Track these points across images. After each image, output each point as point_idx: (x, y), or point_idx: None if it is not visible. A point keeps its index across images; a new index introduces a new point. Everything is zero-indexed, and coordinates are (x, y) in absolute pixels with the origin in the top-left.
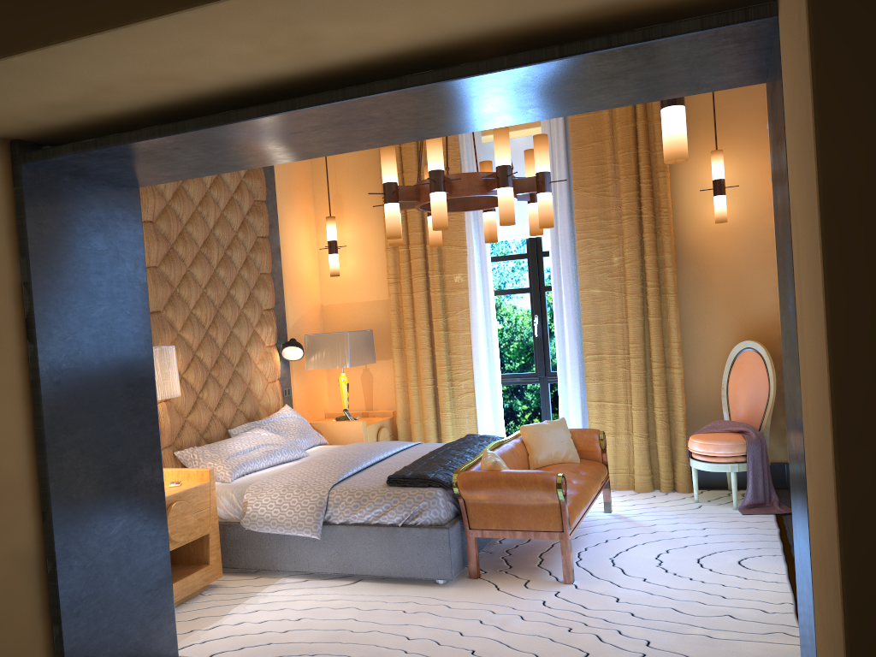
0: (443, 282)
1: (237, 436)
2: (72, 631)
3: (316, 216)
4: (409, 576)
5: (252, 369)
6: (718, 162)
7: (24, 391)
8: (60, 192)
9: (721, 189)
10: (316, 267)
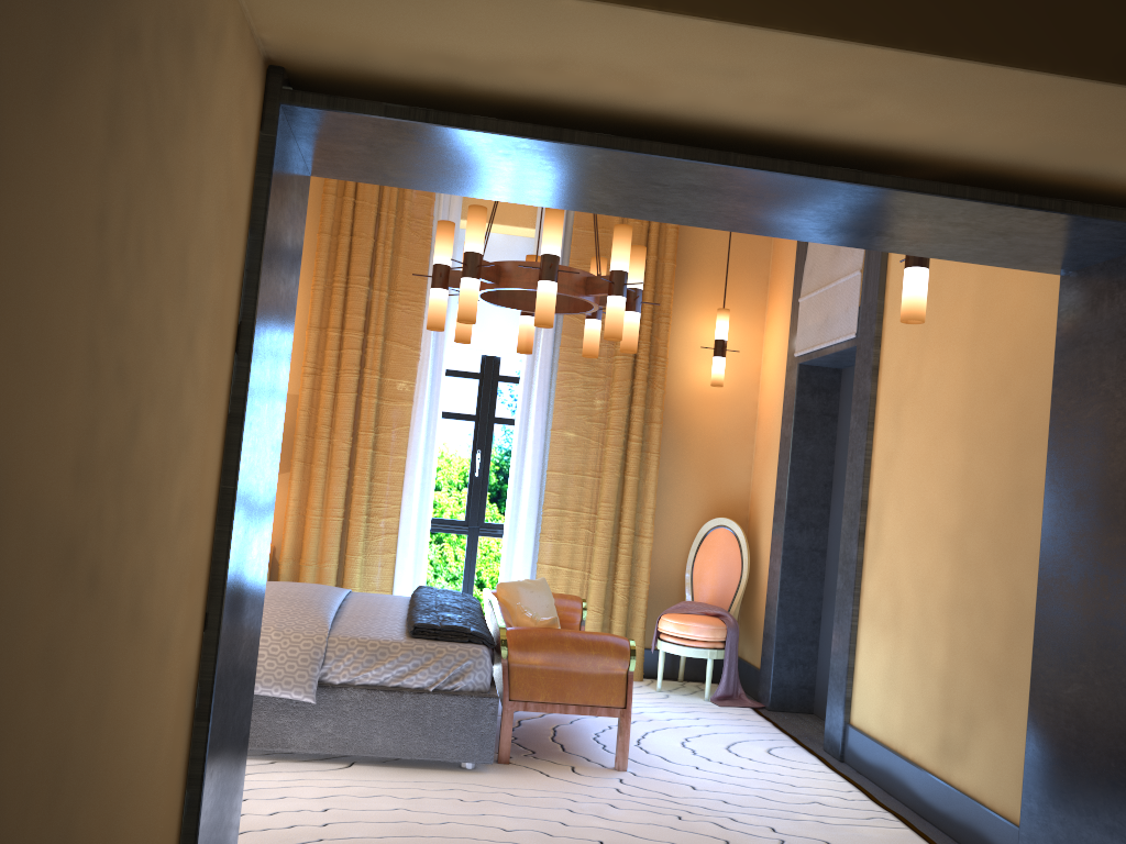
0: (380, 387)
1: None
2: (206, 801)
3: None
4: (433, 757)
5: None
6: (725, 321)
7: (223, 428)
8: (287, 156)
9: (724, 351)
10: None
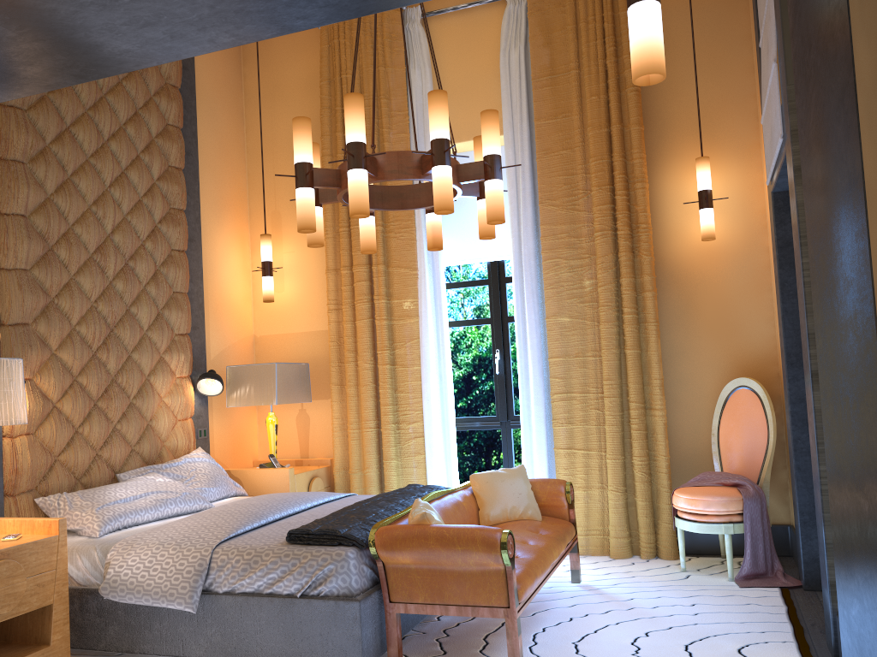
0: (391, 309)
1: (124, 482)
2: None
3: (251, 236)
4: None
5: (155, 402)
6: (704, 170)
7: None
8: None
9: (708, 201)
10: (250, 292)
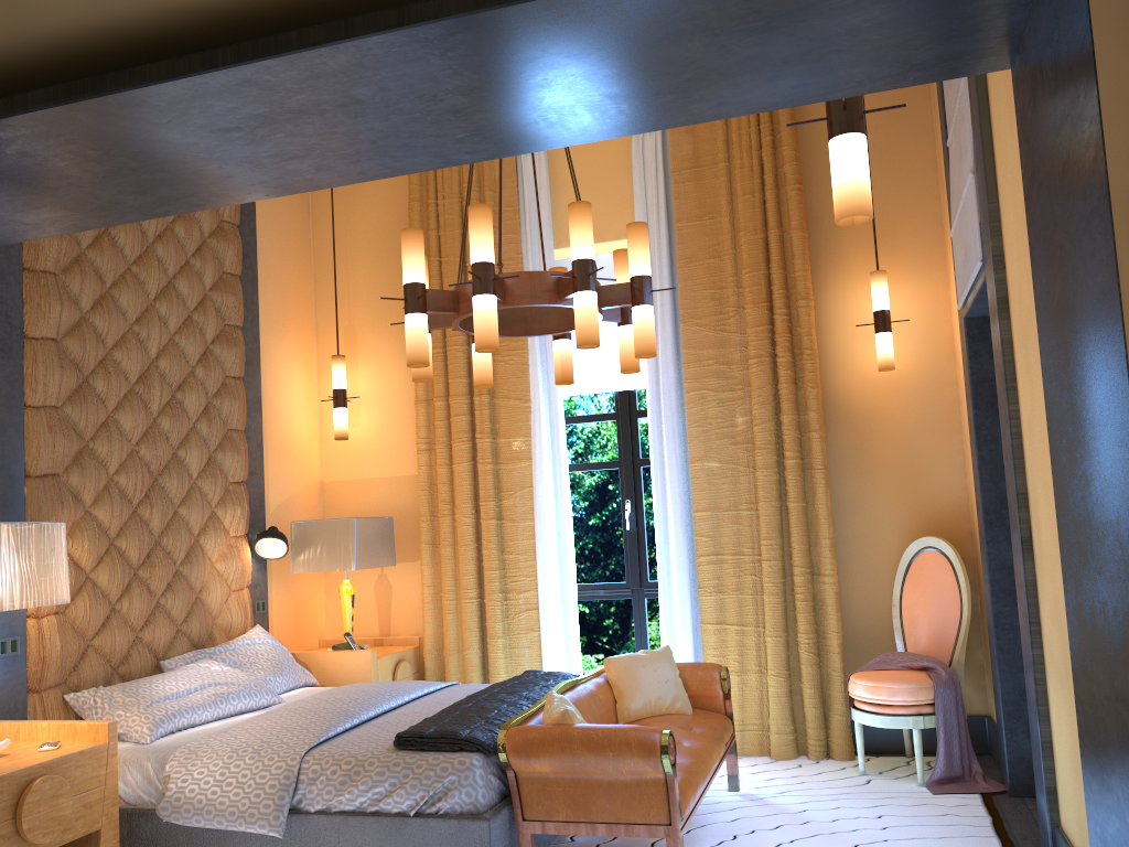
0: (496, 450)
1: (172, 671)
2: None
3: (318, 356)
4: None
5: (206, 569)
6: (880, 286)
7: None
8: None
9: (886, 324)
10: (316, 427)
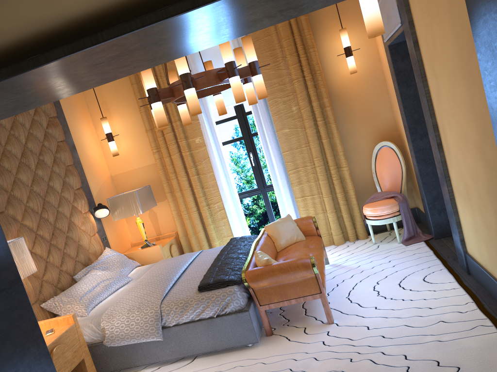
0: (189, 145)
1: (81, 280)
2: None
3: (92, 119)
4: (229, 347)
5: (78, 231)
6: (345, 36)
7: None
8: None
9: (350, 52)
10: (101, 152)
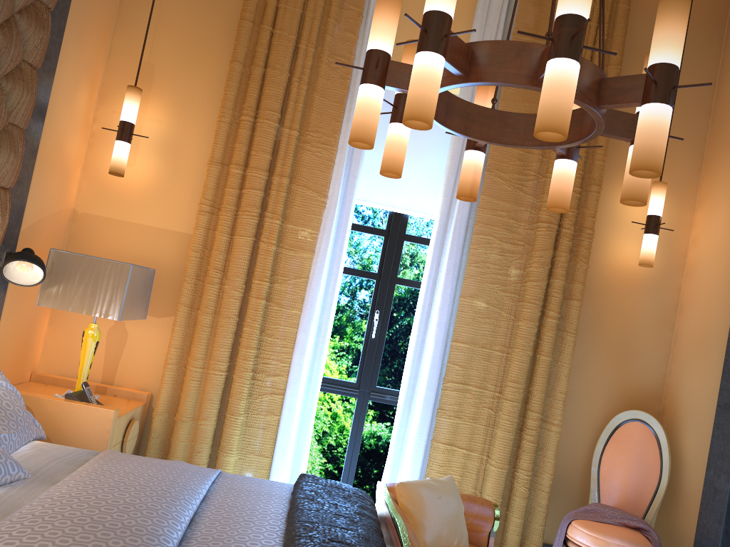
0: (281, 234)
1: None
2: None
3: (104, 82)
4: None
5: None
6: (662, 196)
7: None
8: None
9: (658, 228)
10: (83, 153)
